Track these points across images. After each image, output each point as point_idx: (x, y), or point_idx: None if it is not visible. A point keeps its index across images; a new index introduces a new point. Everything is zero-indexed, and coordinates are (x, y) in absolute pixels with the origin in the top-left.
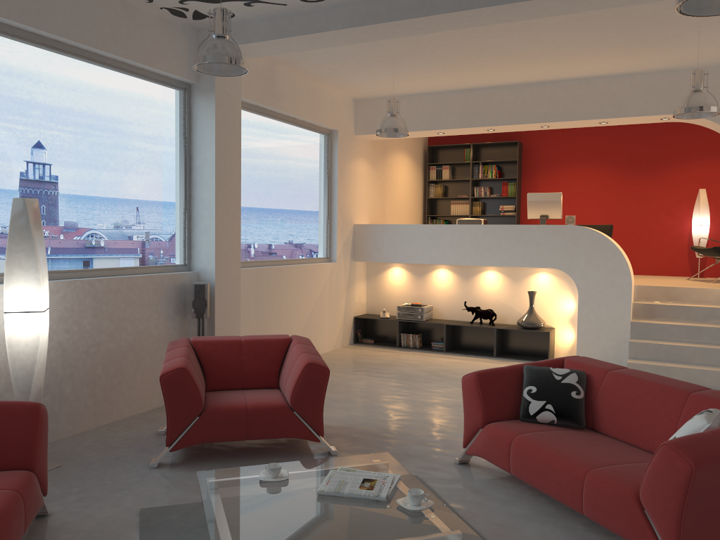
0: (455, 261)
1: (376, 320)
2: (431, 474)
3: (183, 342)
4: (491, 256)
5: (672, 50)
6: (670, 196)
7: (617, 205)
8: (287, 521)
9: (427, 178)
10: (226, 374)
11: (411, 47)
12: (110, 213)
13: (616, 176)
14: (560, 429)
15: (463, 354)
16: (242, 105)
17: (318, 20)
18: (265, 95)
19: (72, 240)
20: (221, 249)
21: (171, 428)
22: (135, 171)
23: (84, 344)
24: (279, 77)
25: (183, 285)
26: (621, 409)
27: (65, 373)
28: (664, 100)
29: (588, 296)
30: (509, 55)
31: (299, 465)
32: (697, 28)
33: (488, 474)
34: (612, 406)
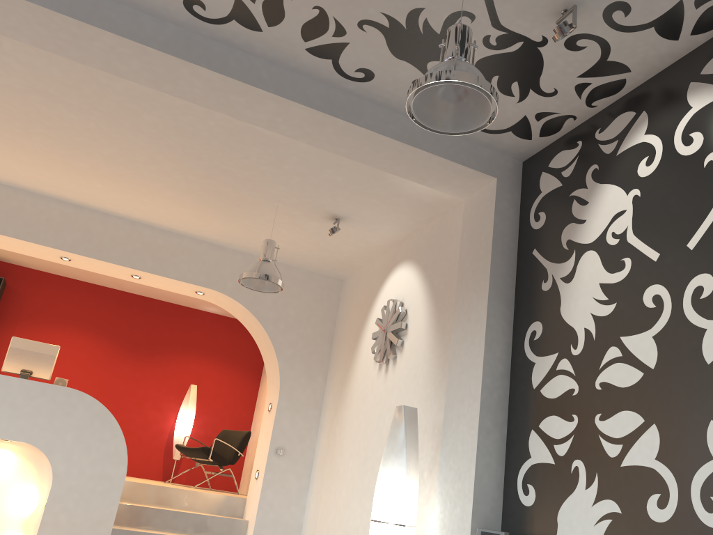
0: None
1: None
2: None
3: None
4: None
5: (237, 220)
6: (160, 386)
7: (103, 385)
8: None
9: None
10: None
11: None
12: None
13: (110, 352)
14: None
15: None
16: None
17: None
18: None
19: None
20: None
21: None
22: None
23: None
24: None
25: None
26: None
27: None
28: (207, 273)
29: (66, 488)
30: (67, 146)
31: None
32: (276, 202)
33: None
34: None
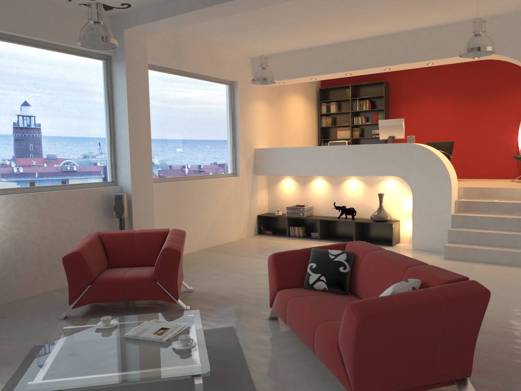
0: (324, 172)
1: (275, 217)
2: (244, 326)
3: (94, 234)
4: (349, 168)
5: (468, 4)
6: (502, 117)
7: (461, 126)
8: (89, 354)
9: (320, 112)
10: (121, 256)
11: (268, 17)
12: (50, 148)
13: (460, 104)
14: (329, 294)
15: (332, 240)
16: (155, 68)
17: (185, 4)
18: (172, 59)
19: (22, 167)
20: (136, 170)
21: (71, 293)
22: (69, 119)
23: (32, 237)
24: (184, 46)
25: (109, 195)
26: (370, 280)
27: (18, 256)
28: None
29: (420, 196)
30: (343, 18)
31: (131, 318)
32: None
33: (285, 327)
34: (365, 277)
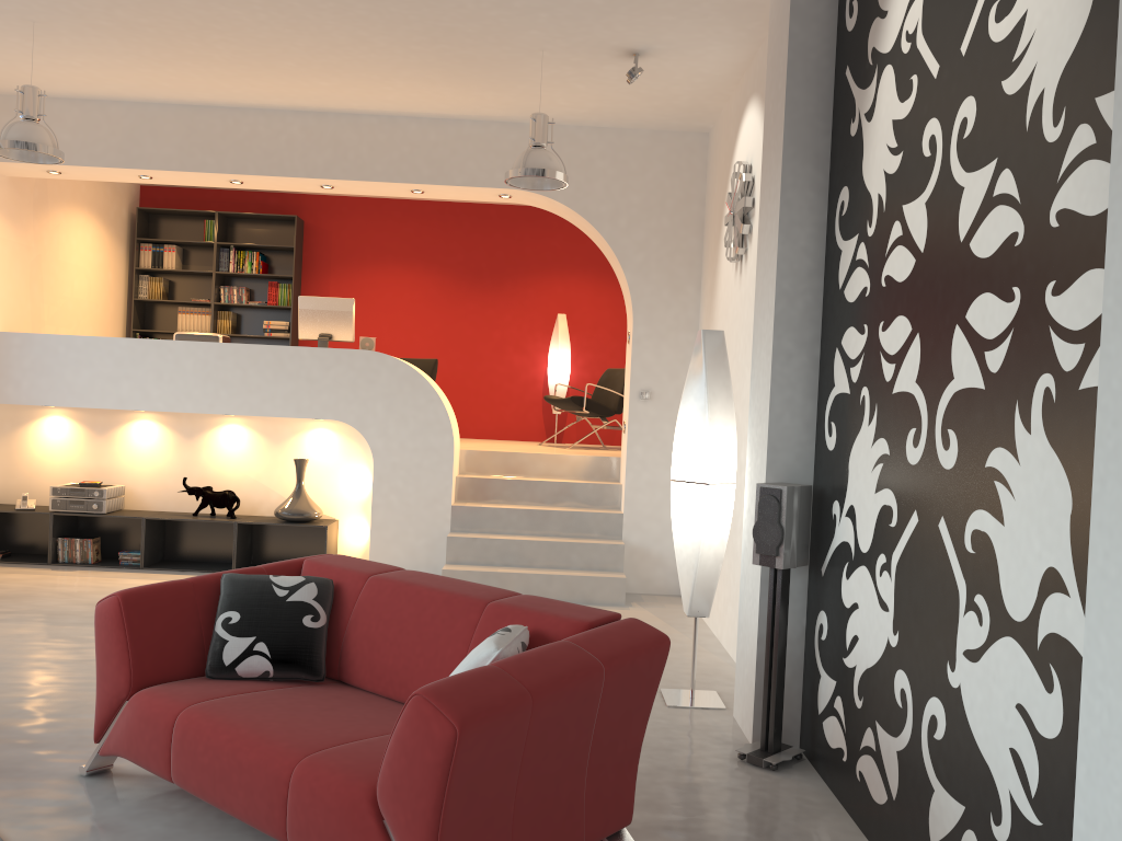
0: (167, 405)
1: (11, 515)
2: (16, 807)
3: None
4: (232, 397)
5: (511, 86)
6: (520, 322)
7: (448, 331)
8: None
9: (136, 265)
10: None
11: None
12: None
13: (447, 287)
14: (279, 686)
15: (178, 570)
16: None
17: None
18: None
19: None
20: None
21: None
22: None
23: None
24: None
25: None
26: (385, 640)
27: None
28: (504, 167)
29: (390, 466)
30: (256, 47)
31: None
32: (541, 53)
33: (143, 789)
34: (371, 636)
